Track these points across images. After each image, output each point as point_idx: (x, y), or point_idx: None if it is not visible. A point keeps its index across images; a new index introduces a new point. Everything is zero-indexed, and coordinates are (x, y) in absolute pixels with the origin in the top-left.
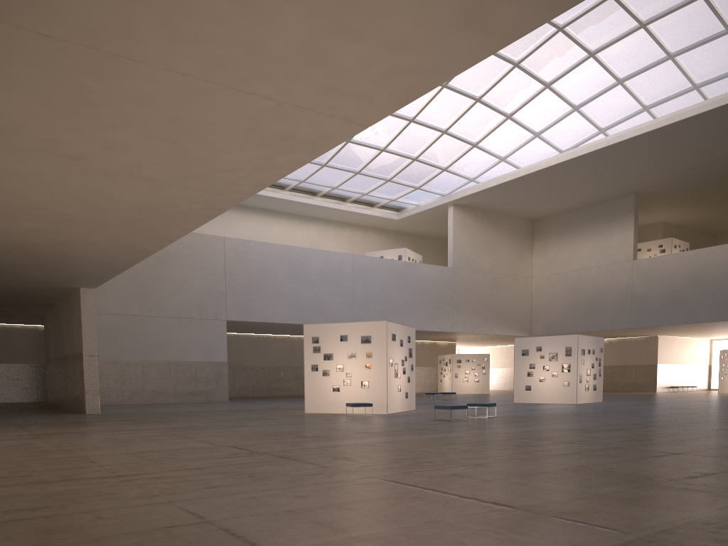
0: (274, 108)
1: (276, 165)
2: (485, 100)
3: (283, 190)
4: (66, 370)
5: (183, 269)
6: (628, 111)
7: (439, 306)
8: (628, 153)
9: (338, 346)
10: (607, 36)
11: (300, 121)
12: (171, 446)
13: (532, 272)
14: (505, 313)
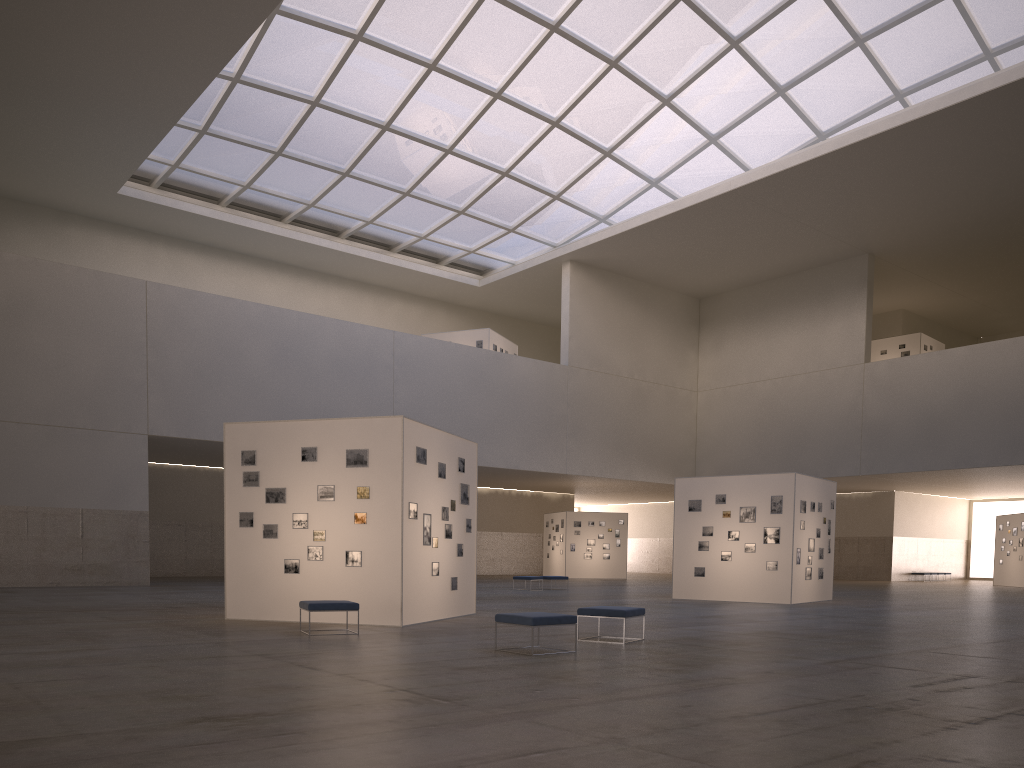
0: None
1: None
2: (627, 66)
3: (280, 222)
4: None
5: (59, 335)
6: (868, 101)
7: (545, 429)
8: (871, 167)
9: (298, 472)
10: None
11: None
12: None
13: (697, 383)
14: (655, 447)
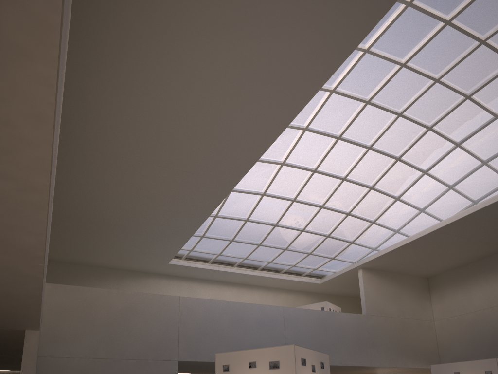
0: None
1: (17, 46)
2: (377, 188)
3: (232, 267)
4: None
5: (144, 321)
6: (495, 185)
7: (358, 345)
8: None
9: (248, 373)
10: (468, 129)
11: None
12: None
13: (433, 316)
14: (416, 350)
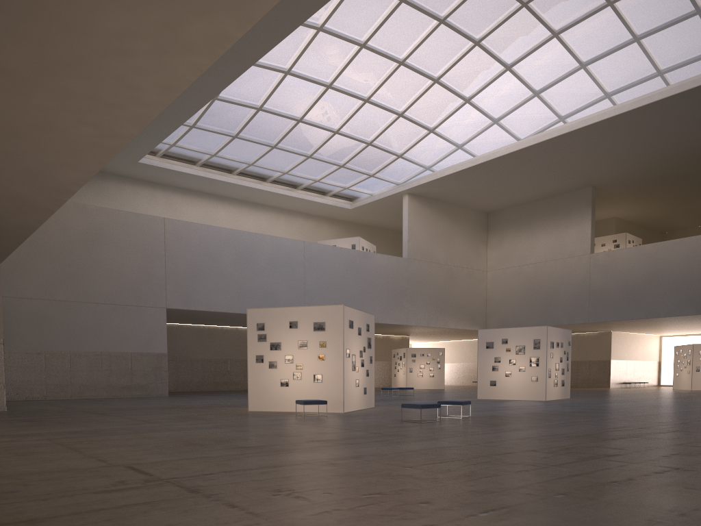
0: None
1: (188, 44)
2: (444, 81)
3: (230, 174)
4: None
5: (117, 251)
6: (589, 99)
7: (394, 297)
8: (591, 140)
9: (287, 334)
10: (572, 14)
11: None
12: (38, 466)
13: (487, 266)
14: (461, 307)
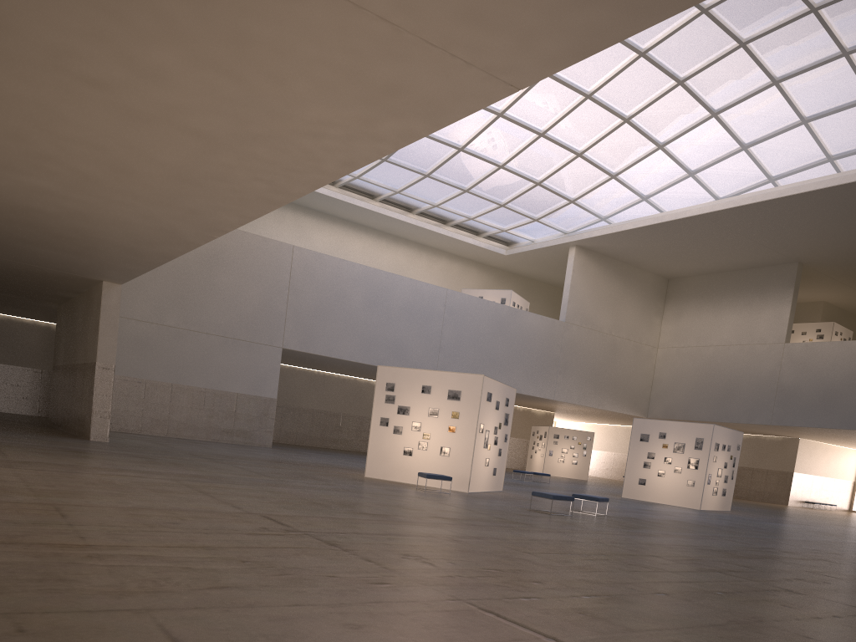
0: (388, 38)
1: (377, 135)
2: (636, 122)
3: (372, 200)
4: (74, 382)
5: (237, 278)
6: (807, 160)
7: (543, 366)
8: (802, 210)
9: (418, 399)
10: (798, 61)
11: (422, 66)
12: (181, 505)
13: (658, 341)
14: (620, 386)
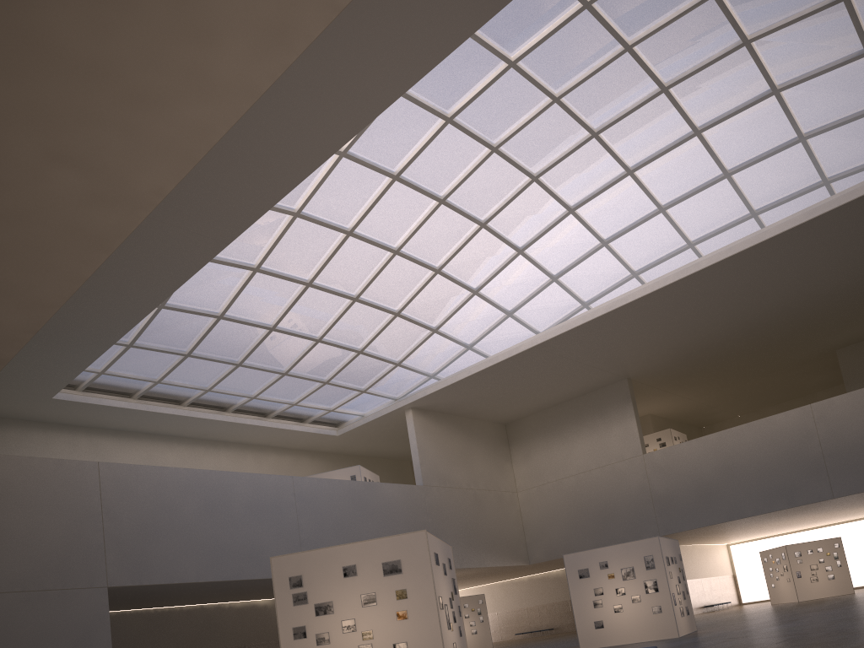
0: None
1: None
2: (447, 271)
3: (180, 406)
4: None
5: (30, 514)
6: (614, 279)
7: None
8: (630, 321)
9: (341, 587)
10: (588, 187)
11: None
12: None
13: (516, 485)
14: (495, 539)
